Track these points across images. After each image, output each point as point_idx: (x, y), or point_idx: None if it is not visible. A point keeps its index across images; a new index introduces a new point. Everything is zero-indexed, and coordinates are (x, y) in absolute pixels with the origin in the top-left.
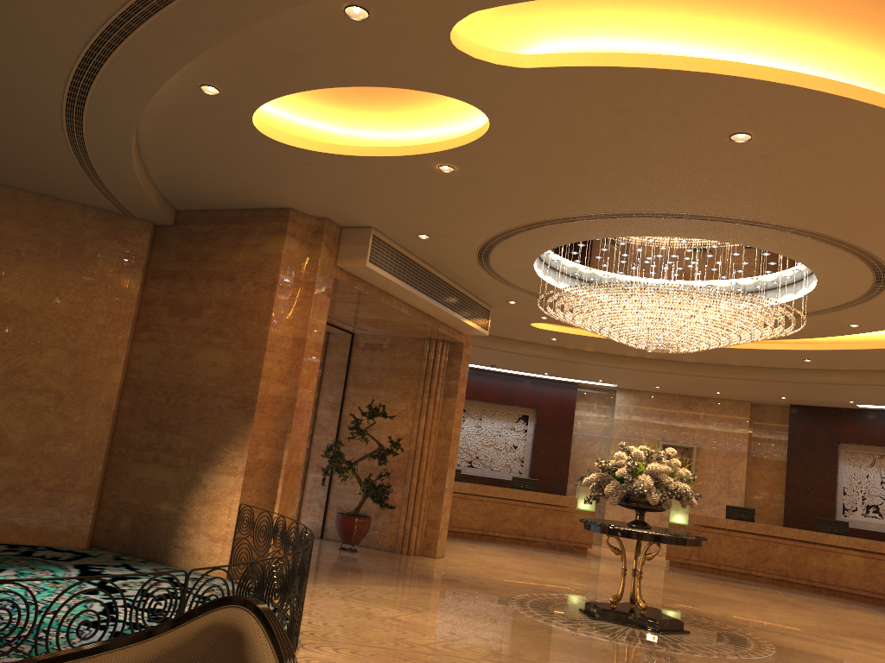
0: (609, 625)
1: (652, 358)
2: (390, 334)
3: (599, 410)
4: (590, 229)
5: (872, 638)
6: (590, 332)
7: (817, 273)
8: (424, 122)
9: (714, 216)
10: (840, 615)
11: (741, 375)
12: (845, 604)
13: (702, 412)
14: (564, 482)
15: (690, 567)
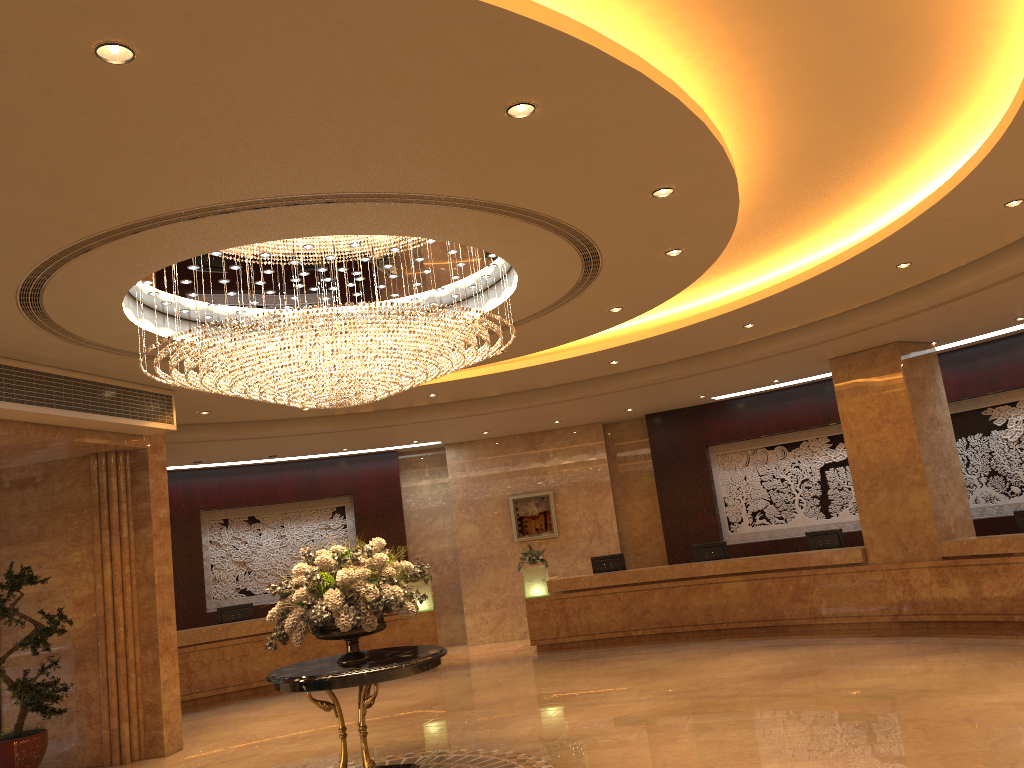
0: None
1: (447, 402)
2: (39, 460)
3: (433, 476)
4: (130, 257)
5: (720, 705)
6: None
7: (496, 252)
8: None
9: (264, 199)
10: (707, 671)
11: (555, 397)
12: (728, 648)
13: (550, 448)
14: None
15: (563, 646)
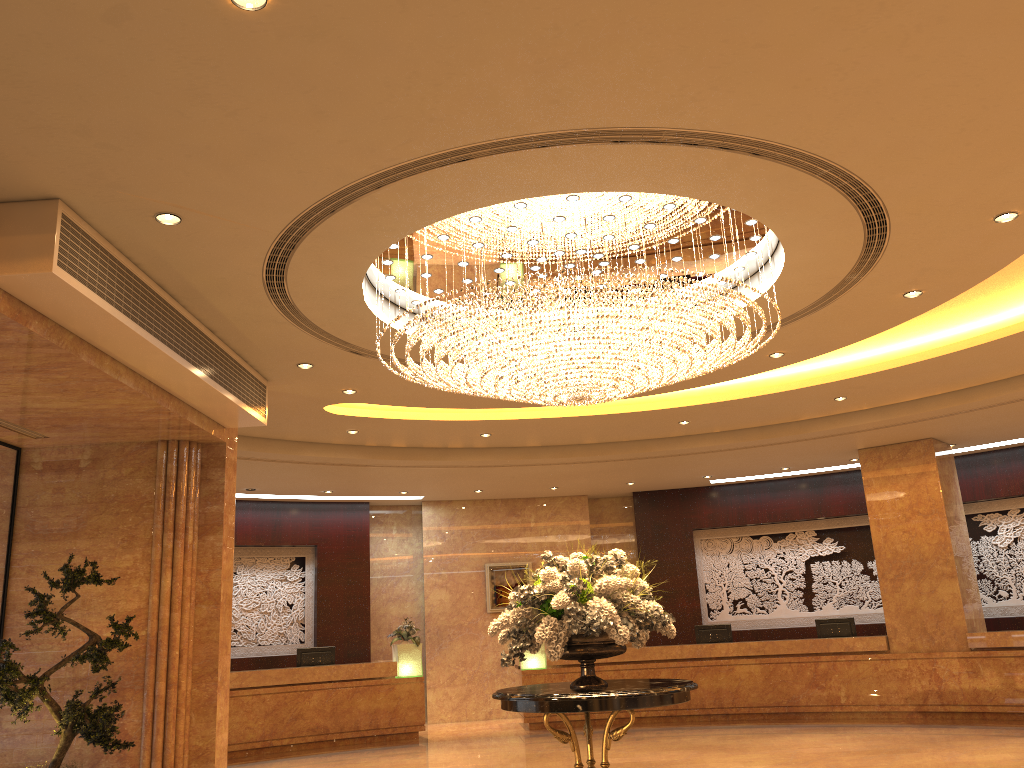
0: None
1: (483, 447)
2: (92, 441)
3: (400, 535)
4: (491, 179)
5: None
6: (409, 414)
7: (789, 258)
8: None
9: (711, 134)
10: (783, 747)
11: (599, 455)
12: (763, 730)
13: (532, 517)
14: (366, 642)
15: (557, 725)
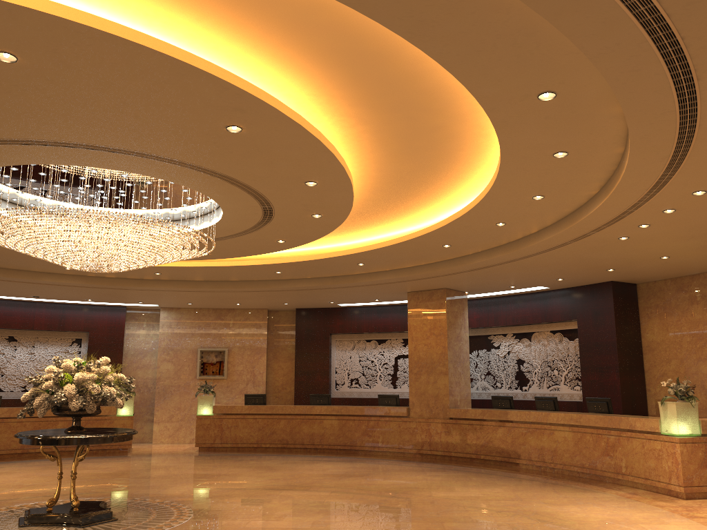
0: (33, 529)
1: (167, 280)
2: None
3: (148, 327)
4: None
5: (302, 487)
6: None
7: (211, 197)
8: None
9: (73, 143)
10: (301, 470)
11: (239, 288)
12: (319, 459)
13: (231, 321)
14: None
15: (216, 449)
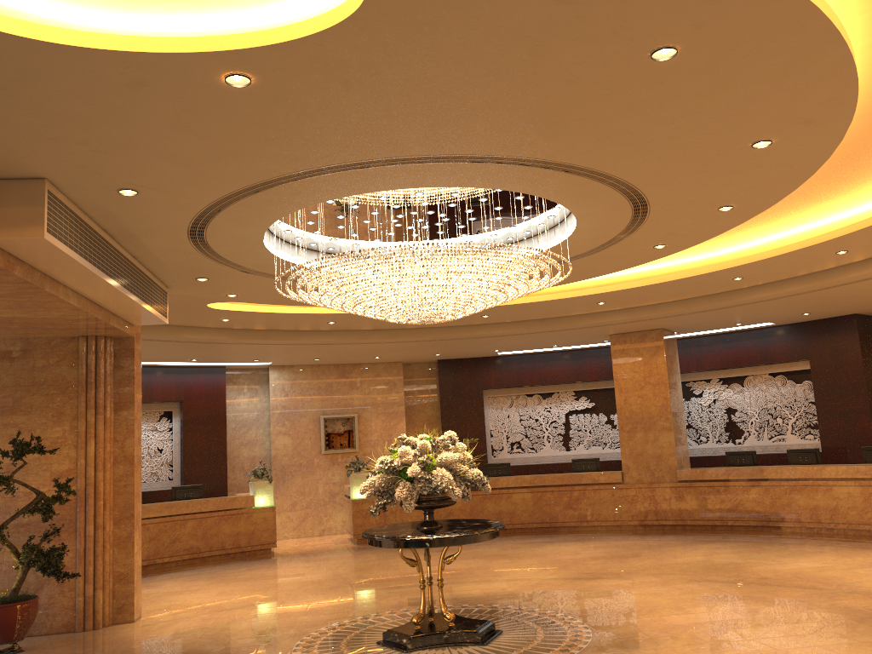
0: (431, 653)
1: (327, 330)
2: (23, 336)
3: (250, 392)
4: (380, 178)
5: (606, 574)
6: (274, 308)
7: (579, 225)
8: (200, 3)
9: (538, 160)
10: (548, 555)
11: (418, 337)
12: (532, 541)
13: (358, 379)
14: (224, 478)
15: None
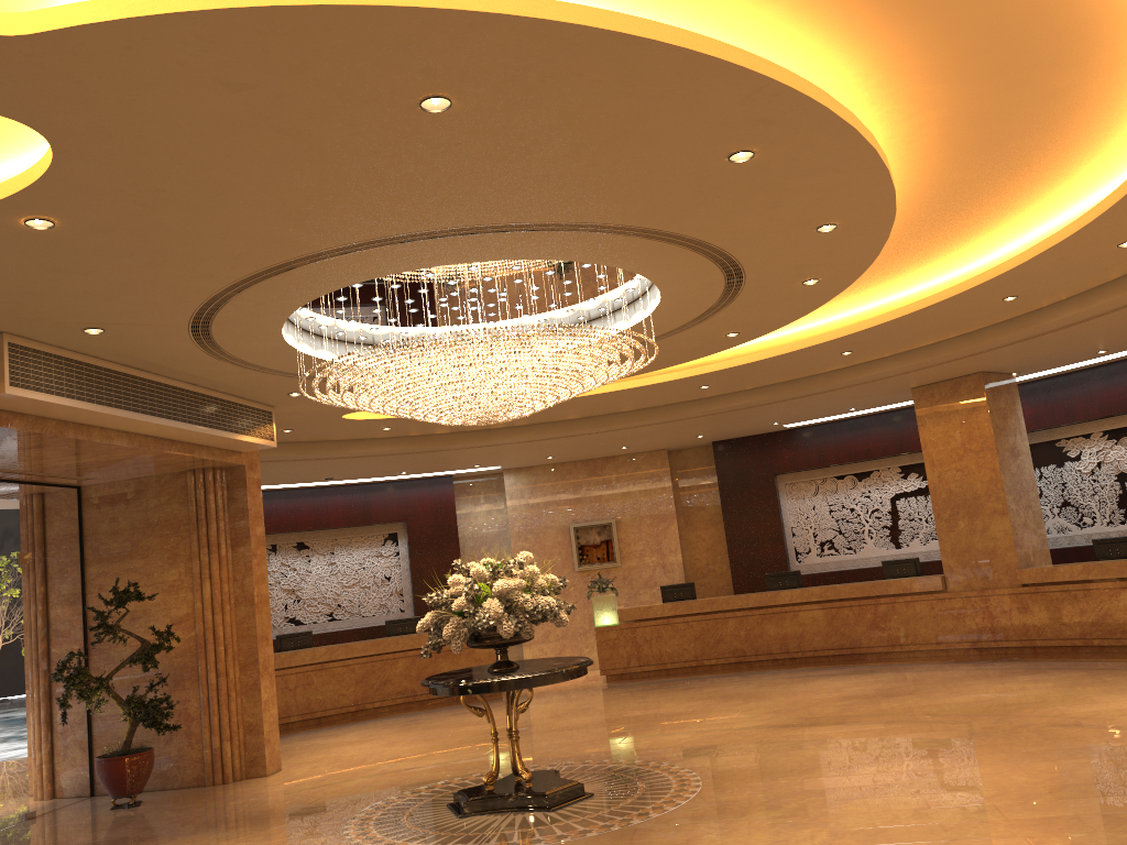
0: (482, 820)
1: (525, 425)
2: (132, 476)
3: (488, 503)
4: (325, 275)
5: (830, 720)
6: None
7: (652, 278)
8: None
9: (477, 226)
10: (800, 694)
11: (637, 421)
12: (810, 674)
13: (613, 475)
14: None
15: (633, 676)
